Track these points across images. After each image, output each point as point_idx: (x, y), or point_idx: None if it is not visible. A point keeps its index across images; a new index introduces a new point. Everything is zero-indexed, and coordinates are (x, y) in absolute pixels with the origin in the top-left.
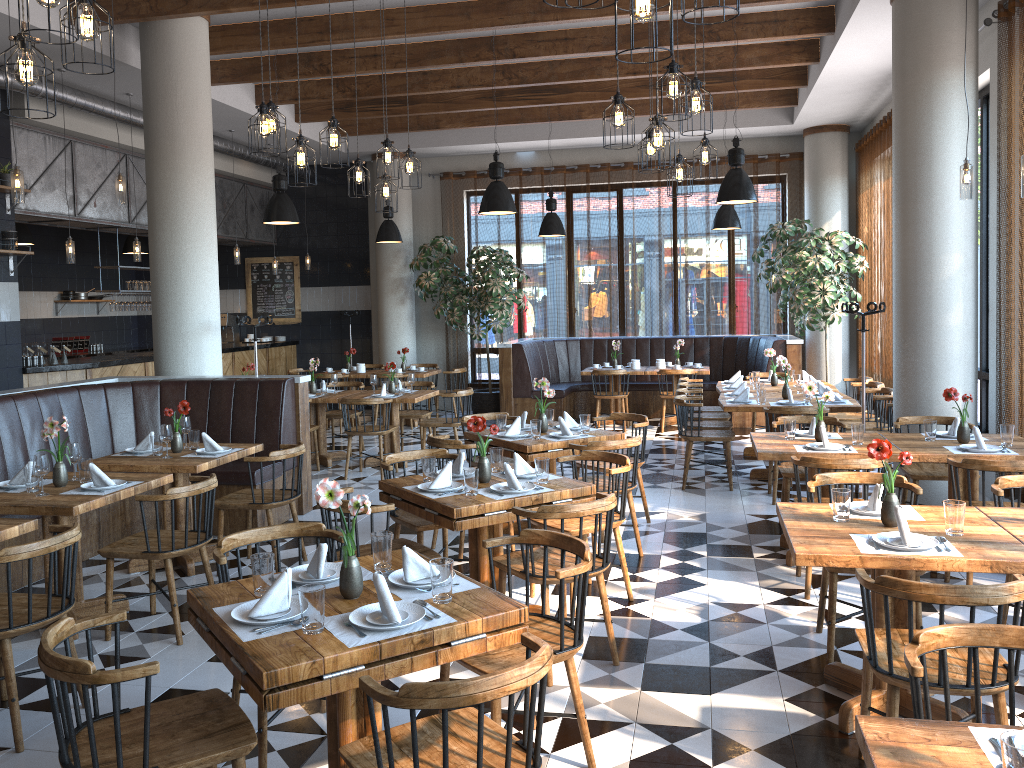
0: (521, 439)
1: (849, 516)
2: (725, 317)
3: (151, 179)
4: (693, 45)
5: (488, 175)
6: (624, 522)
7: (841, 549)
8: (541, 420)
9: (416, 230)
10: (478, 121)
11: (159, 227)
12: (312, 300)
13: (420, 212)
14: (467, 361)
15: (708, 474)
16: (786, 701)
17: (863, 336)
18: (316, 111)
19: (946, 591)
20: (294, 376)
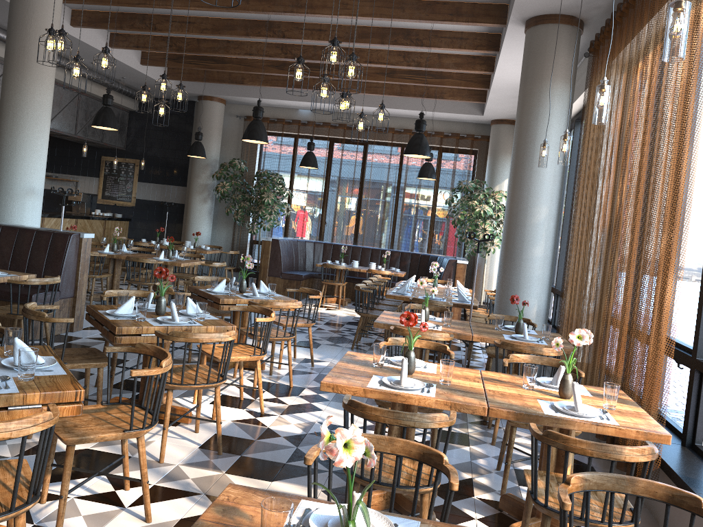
0: (221, 294)
1: (387, 365)
2: (424, 241)
3: (4, 81)
4: (405, 47)
5: (277, 122)
6: (296, 364)
7: (355, 383)
8: (242, 284)
9: (223, 153)
10: (270, 83)
11: (5, 116)
12: (144, 192)
13: (228, 141)
14: (246, 248)
15: (376, 342)
16: (322, 492)
17: (477, 256)
18: (156, 58)
19: (387, 414)
20: (81, 232)
